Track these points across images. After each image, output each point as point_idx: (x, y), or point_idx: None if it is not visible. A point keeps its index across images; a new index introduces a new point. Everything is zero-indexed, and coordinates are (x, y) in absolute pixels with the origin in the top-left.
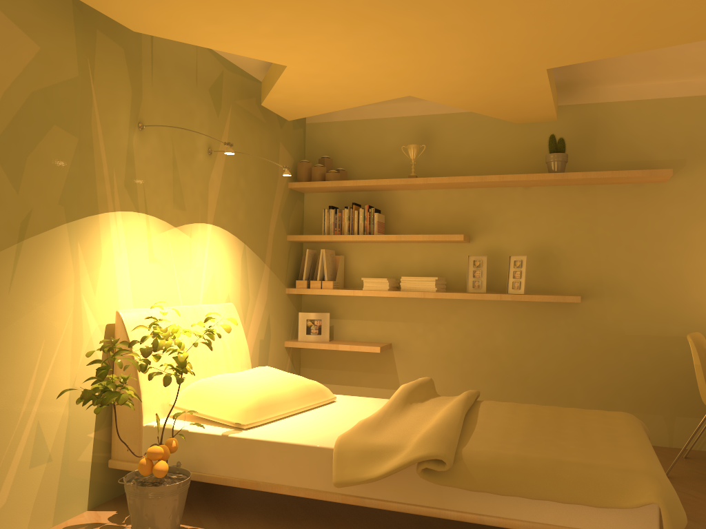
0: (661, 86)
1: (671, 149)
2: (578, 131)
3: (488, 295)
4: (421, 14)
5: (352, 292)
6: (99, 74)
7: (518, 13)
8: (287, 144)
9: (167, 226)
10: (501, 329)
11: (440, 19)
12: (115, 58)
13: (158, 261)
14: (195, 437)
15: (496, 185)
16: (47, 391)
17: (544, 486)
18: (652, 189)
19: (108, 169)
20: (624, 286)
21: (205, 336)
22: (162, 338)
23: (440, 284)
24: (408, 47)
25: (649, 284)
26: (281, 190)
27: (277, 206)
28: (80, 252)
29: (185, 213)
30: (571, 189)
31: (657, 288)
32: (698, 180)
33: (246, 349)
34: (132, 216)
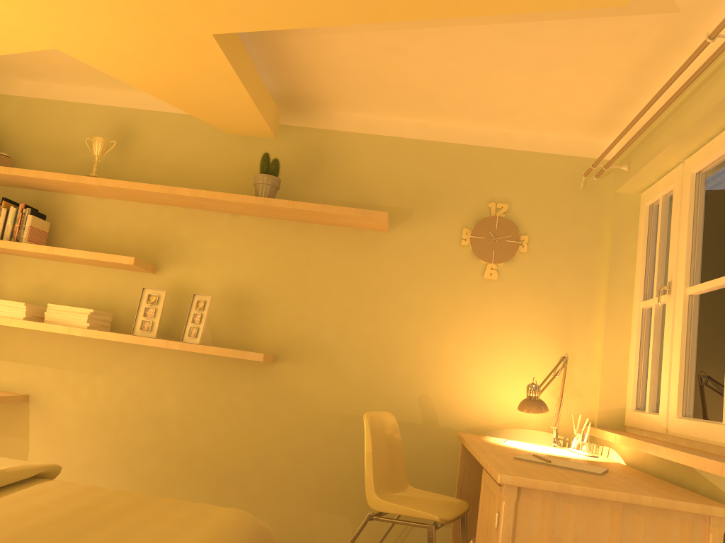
0: (398, 123)
1: (399, 196)
2: (303, 158)
3: (152, 339)
4: None
5: None
6: None
7: None
8: None
9: None
10: (175, 389)
11: None
12: None
13: None
14: None
15: (195, 205)
16: None
17: None
18: (373, 238)
19: None
20: (327, 349)
21: None
22: None
23: (99, 320)
24: None
25: (356, 350)
26: None
27: None
28: None
29: None
30: (285, 225)
31: (364, 356)
32: (422, 235)
33: None
34: None
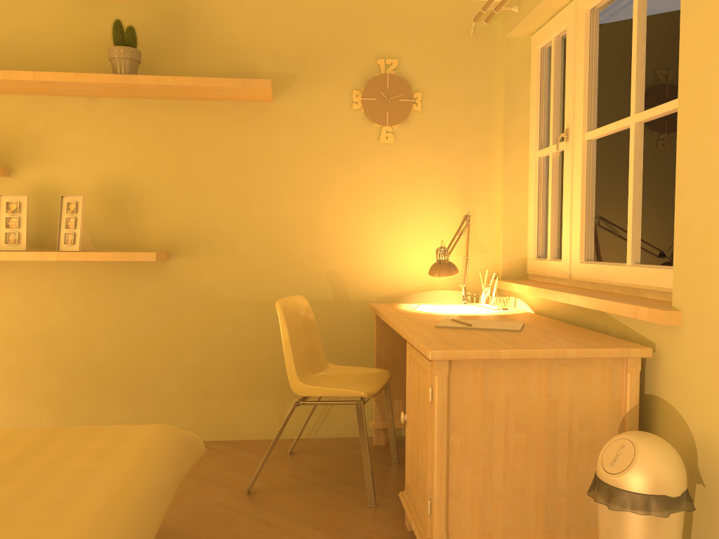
0: None
1: (279, 59)
2: (163, 24)
3: (22, 253)
4: None
5: None
6: None
7: None
8: None
9: None
10: (61, 302)
11: None
12: None
13: None
14: None
15: (41, 91)
16: None
17: None
18: (257, 111)
19: None
20: (225, 238)
21: None
22: None
23: None
24: None
25: (255, 234)
26: None
27: None
28: None
29: None
30: (154, 105)
31: (264, 240)
32: (310, 102)
33: None
34: None
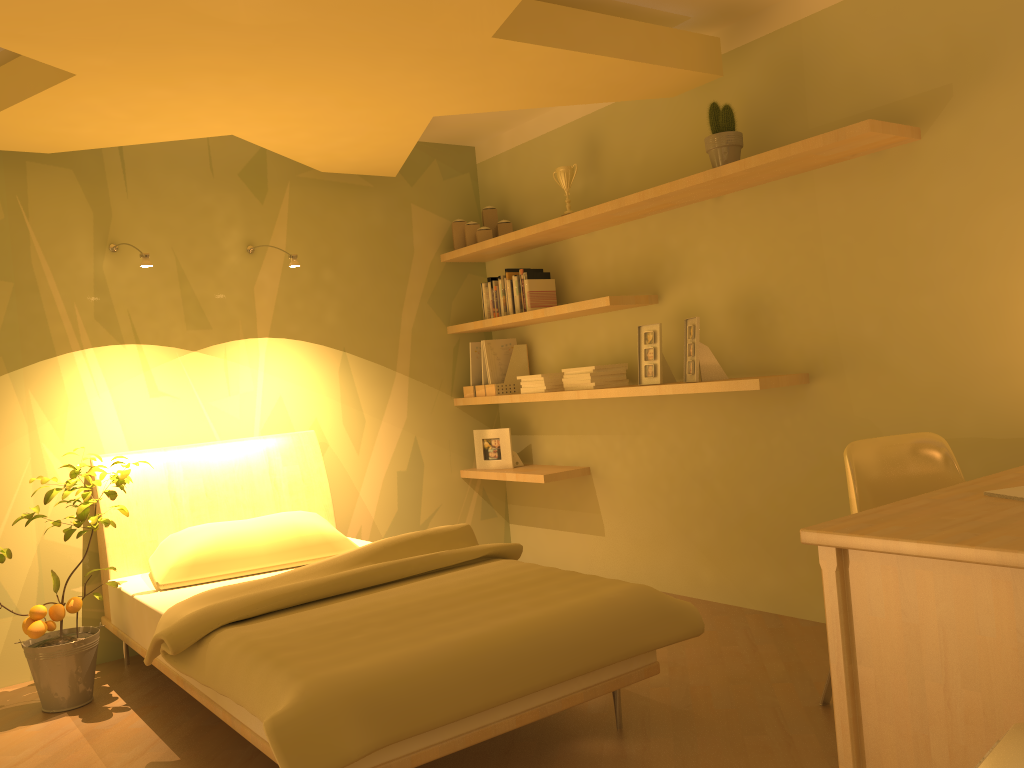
0: None
1: (924, 72)
2: (777, 81)
3: (645, 388)
4: (190, 51)
5: (510, 398)
6: (37, 208)
7: (265, 9)
8: (431, 203)
9: (178, 353)
10: (710, 439)
11: (219, 47)
12: (60, 183)
13: (167, 394)
14: (123, 597)
15: (666, 206)
16: (3, 545)
17: (240, 687)
18: (900, 158)
19: (66, 305)
20: (873, 349)
21: (238, 476)
22: (61, 489)
23: (608, 376)
24: (275, 79)
25: (913, 340)
26: (424, 268)
27: (416, 291)
28: (33, 400)
29: (212, 331)
30: (777, 187)
31: (926, 346)
32: (978, 121)
33: (324, 488)
34: (112, 350)
